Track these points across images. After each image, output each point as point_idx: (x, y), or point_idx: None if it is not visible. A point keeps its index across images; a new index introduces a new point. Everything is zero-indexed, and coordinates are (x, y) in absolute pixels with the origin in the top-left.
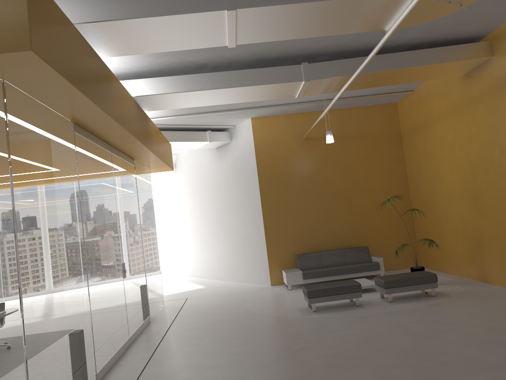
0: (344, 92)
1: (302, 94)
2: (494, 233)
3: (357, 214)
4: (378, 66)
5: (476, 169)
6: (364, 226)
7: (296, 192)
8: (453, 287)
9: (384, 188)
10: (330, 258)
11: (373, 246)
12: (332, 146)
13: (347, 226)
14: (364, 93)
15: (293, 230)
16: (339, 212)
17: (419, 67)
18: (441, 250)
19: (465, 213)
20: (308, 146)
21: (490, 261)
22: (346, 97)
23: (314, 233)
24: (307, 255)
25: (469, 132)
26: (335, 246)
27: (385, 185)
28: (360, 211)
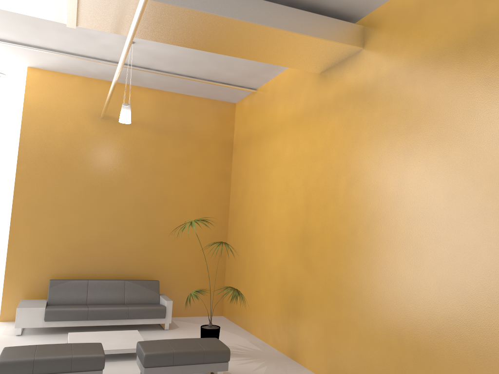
0: (166, 61)
1: (75, 19)
2: (318, 296)
3: (156, 235)
4: (204, 3)
5: (312, 203)
6: (162, 252)
7: (74, 188)
8: (252, 364)
9: (198, 207)
10: (101, 291)
11: (168, 281)
12: (141, 136)
13: (138, 249)
14: (194, 73)
15: (56, 242)
16: (131, 228)
17: (266, 29)
18: (250, 301)
19: (288, 259)
20: (106, 128)
21: (307, 332)
22: (169, 73)
23: (87, 252)
24: (67, 283)
25: (313, 151)
26: (115, 274)
27: (200, 204)
28: (161, 231)
